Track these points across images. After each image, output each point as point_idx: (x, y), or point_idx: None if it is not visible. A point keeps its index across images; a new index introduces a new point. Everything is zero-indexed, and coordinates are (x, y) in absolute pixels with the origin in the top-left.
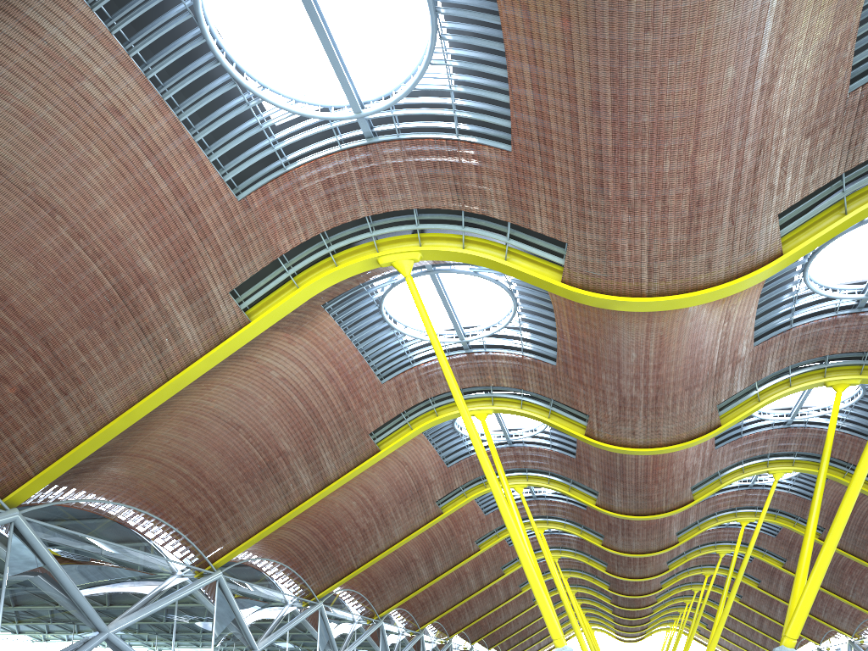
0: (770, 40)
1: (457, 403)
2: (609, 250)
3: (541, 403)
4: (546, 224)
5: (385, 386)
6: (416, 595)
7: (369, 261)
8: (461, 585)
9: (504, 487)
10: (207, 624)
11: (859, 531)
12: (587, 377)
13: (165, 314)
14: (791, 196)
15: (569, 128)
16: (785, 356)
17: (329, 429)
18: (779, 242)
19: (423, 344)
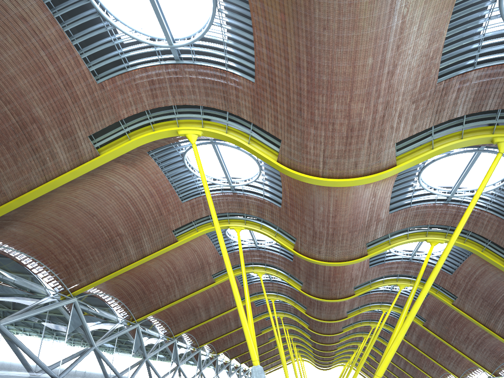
0: (392, 46)
1: (213, 221)
2: (303, 148)
3: (271, 228)
4: (271, 127)
5: (184, 205)
6: (199, 327)
7: (172, 131)
8: (226, 325)
9: (242, 272)
10: (63, 327)
11: (443, 324)
12: (296, 217)
13: (48, 143)
14: (403, 134)
15: (284, 75)
16: (406, 221)
17: (148, 224)
18: (395, 158)
19: (208, 184)
